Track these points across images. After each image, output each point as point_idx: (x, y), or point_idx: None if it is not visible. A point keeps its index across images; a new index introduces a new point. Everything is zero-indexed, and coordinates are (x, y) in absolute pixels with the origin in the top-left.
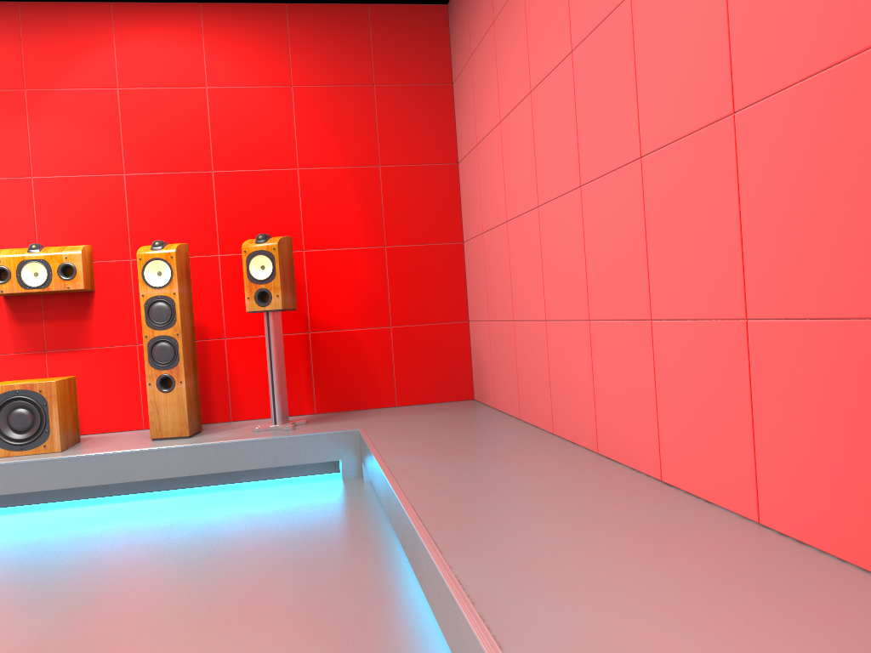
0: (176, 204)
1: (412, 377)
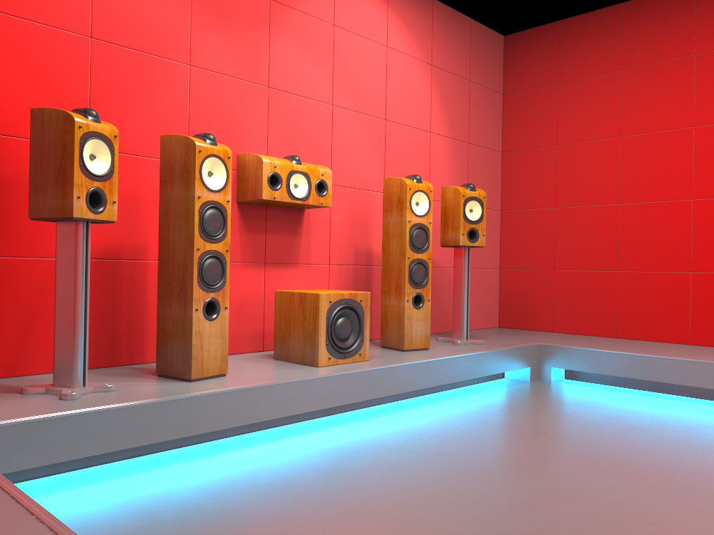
0: (362, 142)
1: (473, 308)
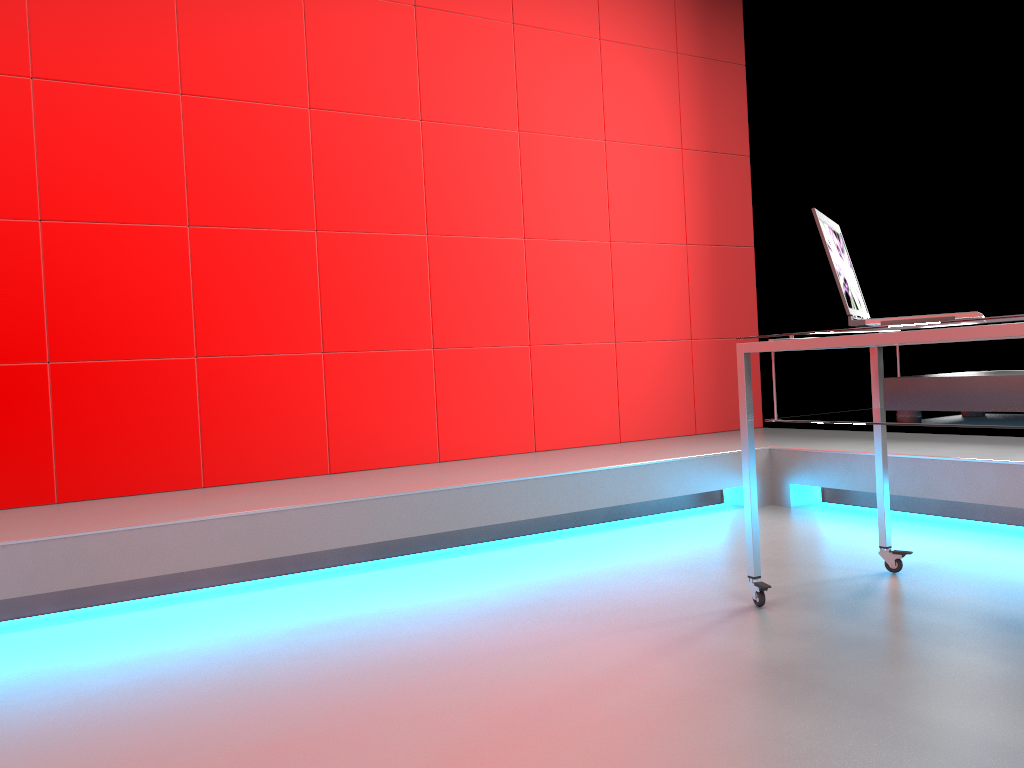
0: None
1: None
